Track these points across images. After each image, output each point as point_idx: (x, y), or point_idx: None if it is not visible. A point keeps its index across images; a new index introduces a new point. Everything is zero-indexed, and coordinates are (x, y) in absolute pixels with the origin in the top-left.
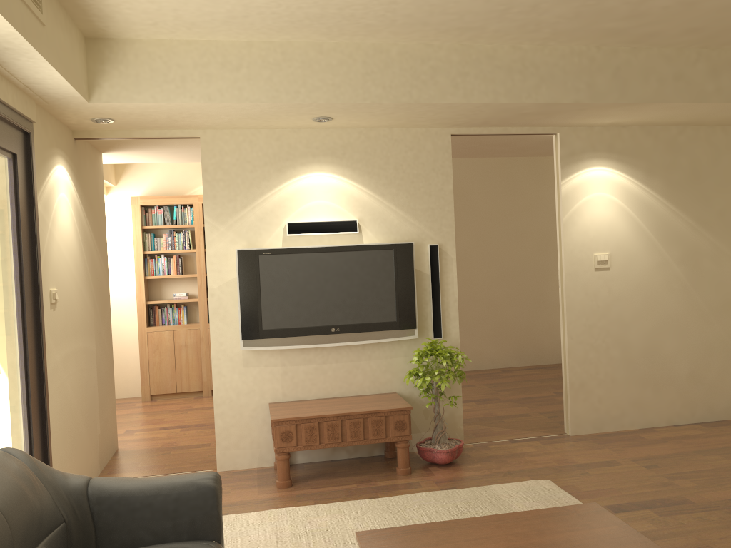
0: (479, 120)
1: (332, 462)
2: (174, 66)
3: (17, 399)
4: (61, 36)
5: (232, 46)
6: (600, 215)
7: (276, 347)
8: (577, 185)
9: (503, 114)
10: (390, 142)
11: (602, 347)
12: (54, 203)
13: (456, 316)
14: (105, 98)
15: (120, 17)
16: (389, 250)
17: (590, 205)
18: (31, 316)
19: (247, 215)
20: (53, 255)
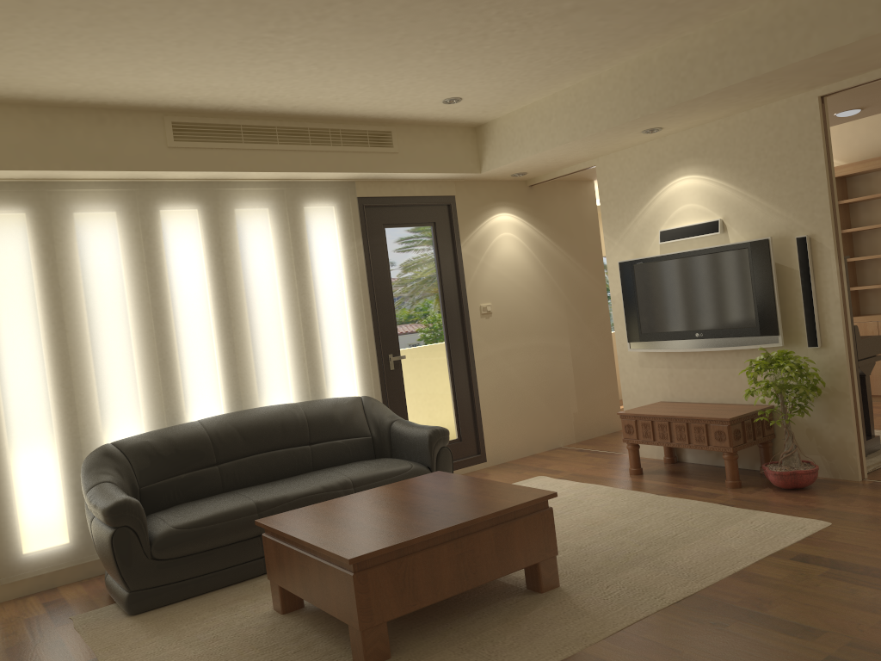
0: (816, 78)
1: (710, 467)
2: (516, 131)
3: (441, 375)
4: (427, 146)
5: (545, 102)
6: None
7: (653, 349)
8: None
9: (820, 69)
10: (748, 126)
11: None
12: (489, 243)
13: (839, 321)
14: (487, 167)
15: (462, 117)
16: (743, 250)
17: None
18: (455, 323)
19: (632, 228)
20: (486, 280)
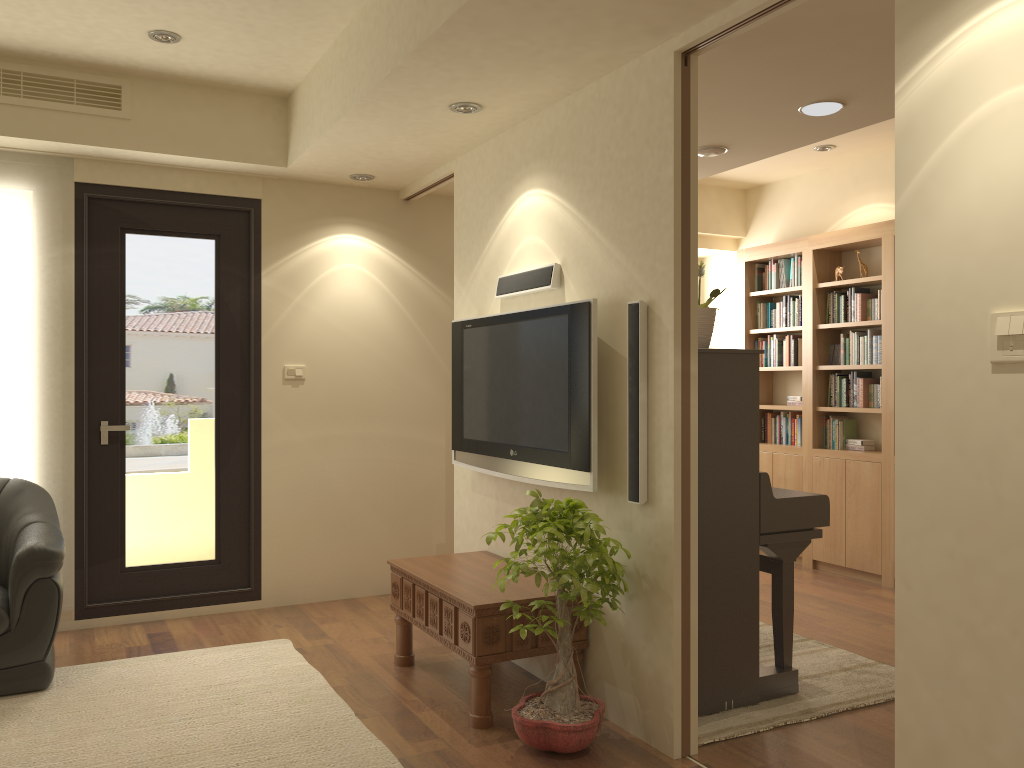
0: (635, 7)
1: (517, 673)
2: (310, 102)
3: (201, 462)
4: (190, 116)
5: (329, 55)
6: (1019, 170)
7: (473, 467)
8: (945, 80)
9: None
10: (597, 107)
11: (1009, 653)
12: (316, 276)
13: (670, 462)
14: (291, 158)
15: (234, 74)
16: (564, 317)
17: (983, 139)
18: (236, 388)
19: (478, 270)
20: (302, 330)
